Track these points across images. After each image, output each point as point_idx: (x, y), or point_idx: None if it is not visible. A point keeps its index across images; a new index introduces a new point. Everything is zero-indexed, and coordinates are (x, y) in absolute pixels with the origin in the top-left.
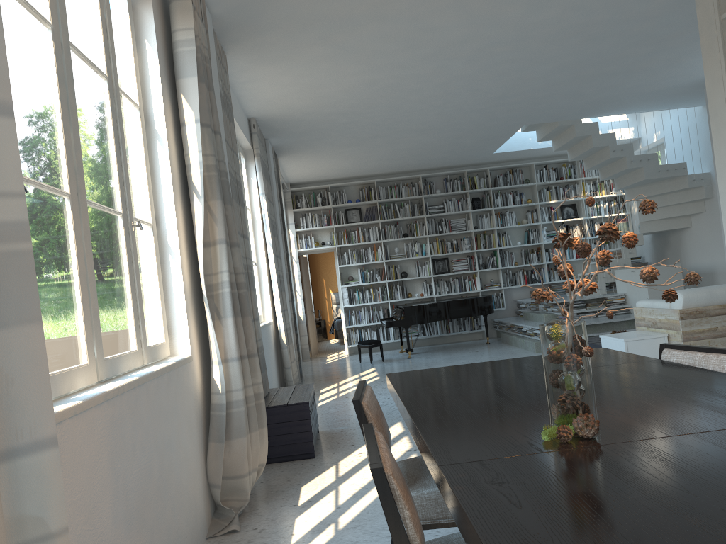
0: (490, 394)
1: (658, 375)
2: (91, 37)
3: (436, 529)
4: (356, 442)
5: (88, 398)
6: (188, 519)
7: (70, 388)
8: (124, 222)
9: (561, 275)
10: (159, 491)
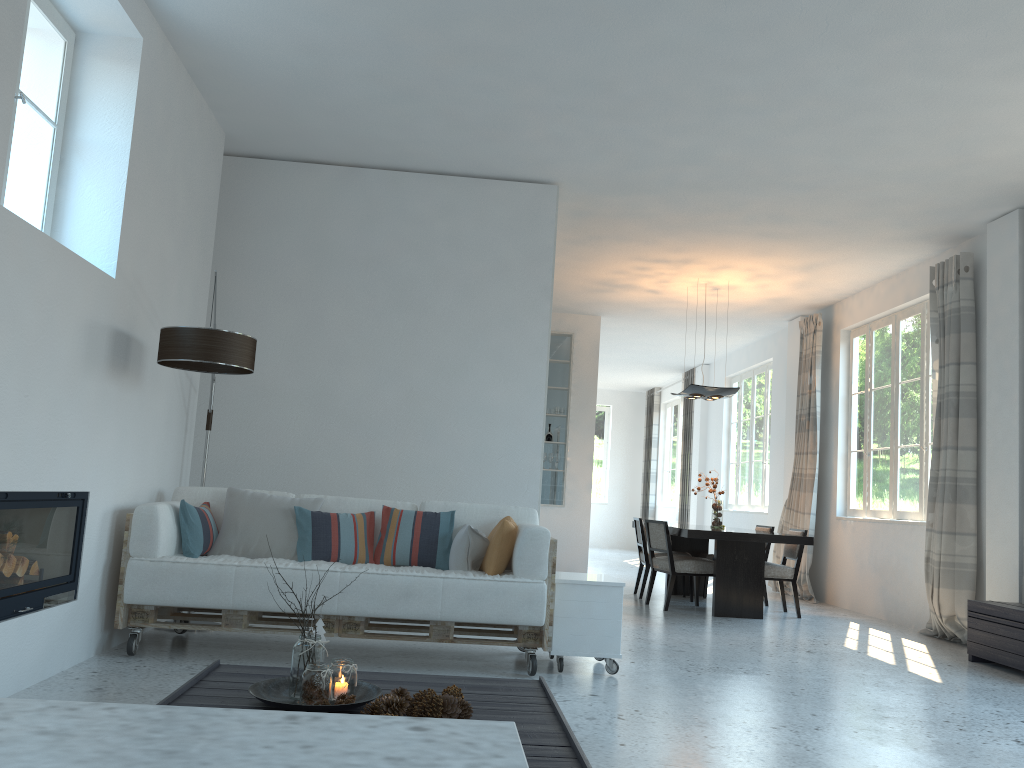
0: (743, 530)
1: (680, 526)
2: (913, 366)
3: (788, 622)
4: (950, 667)
5: (864, 518)
6: (915, 605)
7: (880, 516)
8: (920, 448)
9: (715, 487)
10: (894, 572)
